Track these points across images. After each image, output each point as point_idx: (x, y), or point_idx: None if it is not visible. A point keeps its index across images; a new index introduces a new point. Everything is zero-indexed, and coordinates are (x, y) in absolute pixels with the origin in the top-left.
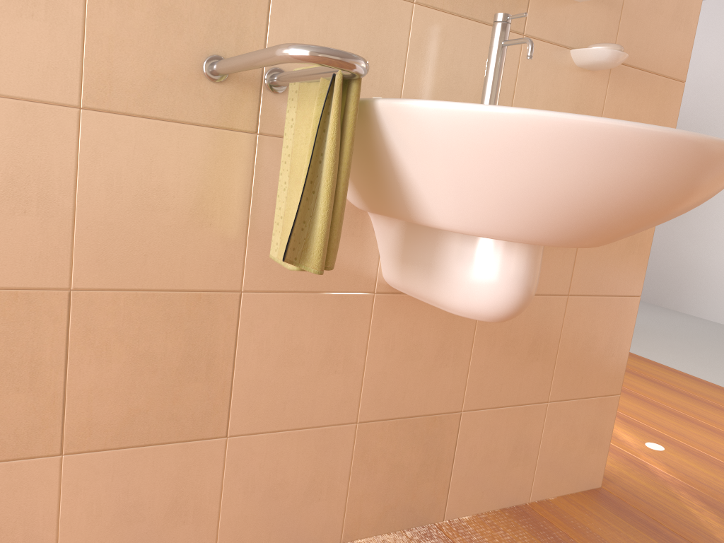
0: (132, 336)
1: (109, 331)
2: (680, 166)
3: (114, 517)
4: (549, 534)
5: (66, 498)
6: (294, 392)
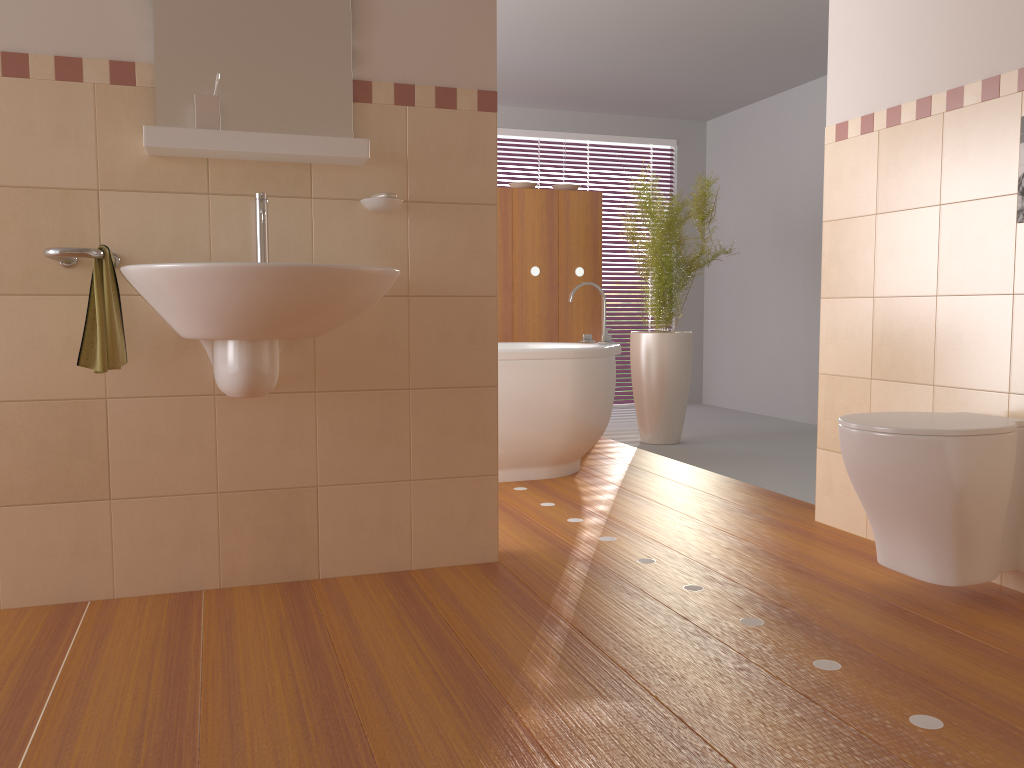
0: (33, 430)
1: (18, 427)
2: (258, 282)
3: (35, 552)
4: (401, 584)
5: (1, 536)
6: (159, 468)
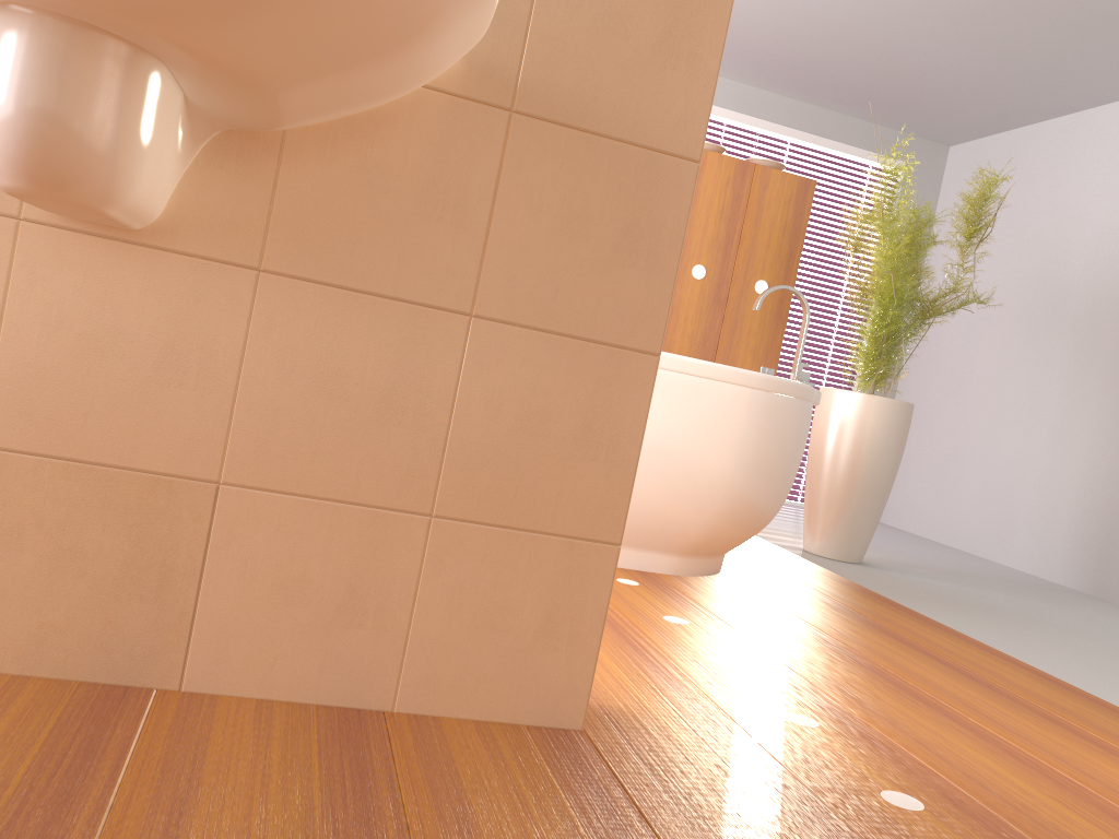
0: None
1: None
2: None
3: None
4: (355, 748)
5: None
6: None
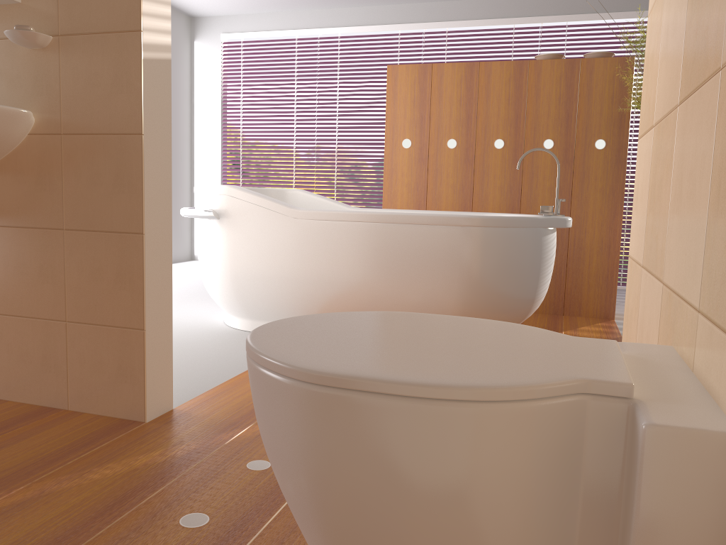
0: None
1: None
2: None
3: None
4: (19, 421)
5: None
6: None
